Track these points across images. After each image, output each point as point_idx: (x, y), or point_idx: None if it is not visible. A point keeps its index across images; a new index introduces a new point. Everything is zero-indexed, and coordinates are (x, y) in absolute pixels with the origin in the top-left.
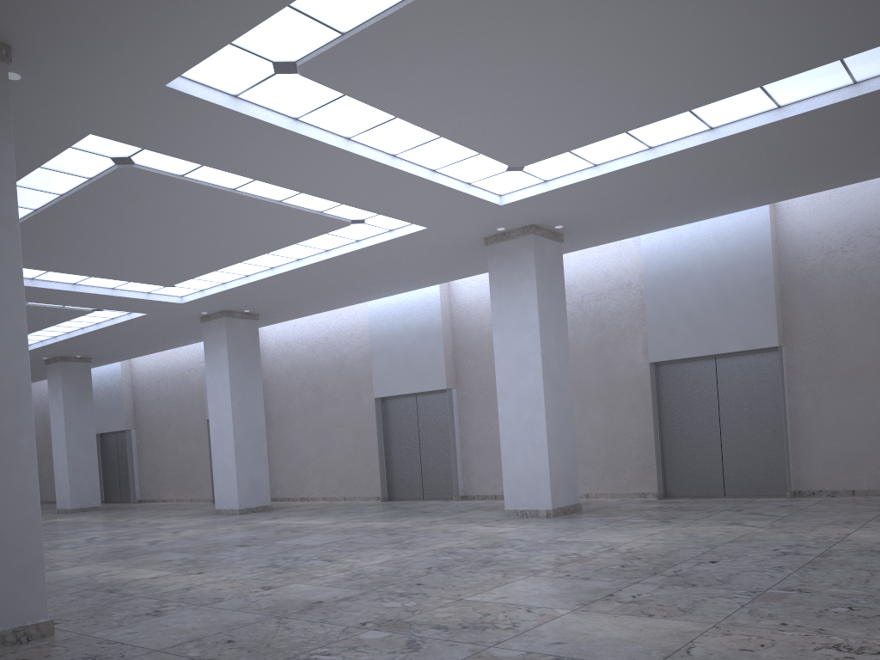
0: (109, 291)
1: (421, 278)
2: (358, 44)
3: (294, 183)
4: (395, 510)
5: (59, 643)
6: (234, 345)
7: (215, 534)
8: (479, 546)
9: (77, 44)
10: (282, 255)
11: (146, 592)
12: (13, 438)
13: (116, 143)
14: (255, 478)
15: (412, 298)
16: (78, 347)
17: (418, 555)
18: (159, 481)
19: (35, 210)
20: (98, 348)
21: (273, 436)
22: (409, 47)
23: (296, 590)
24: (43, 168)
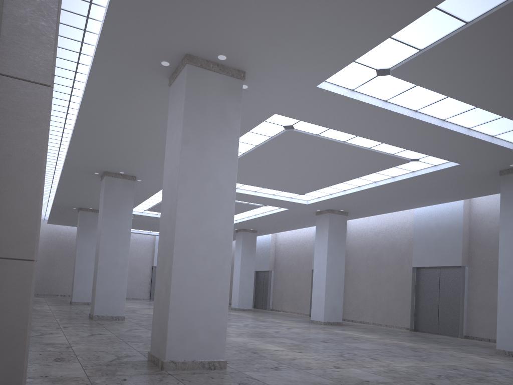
0: (271, 196)
1: (451, 195)
2: (429, 55)
3: (379, 137)
4: (418, 337)
5: (228, 373)
6: (332, 228)
7: (309, 333)
8: (475, 368)
9: (276, 68)
10: (366, 179)
11: (271, 356)
12: (221, 265)
13: (286, 118)
14: (334, 305)
15: (444, 208)
16: (252, 224)
17: (432, 366)
18: (282, 300)
19: (243, 153)
20: (261, 226)
21: (347, 283)
22: (462, 54)
23: (353, 372)
24: (250, 132)
